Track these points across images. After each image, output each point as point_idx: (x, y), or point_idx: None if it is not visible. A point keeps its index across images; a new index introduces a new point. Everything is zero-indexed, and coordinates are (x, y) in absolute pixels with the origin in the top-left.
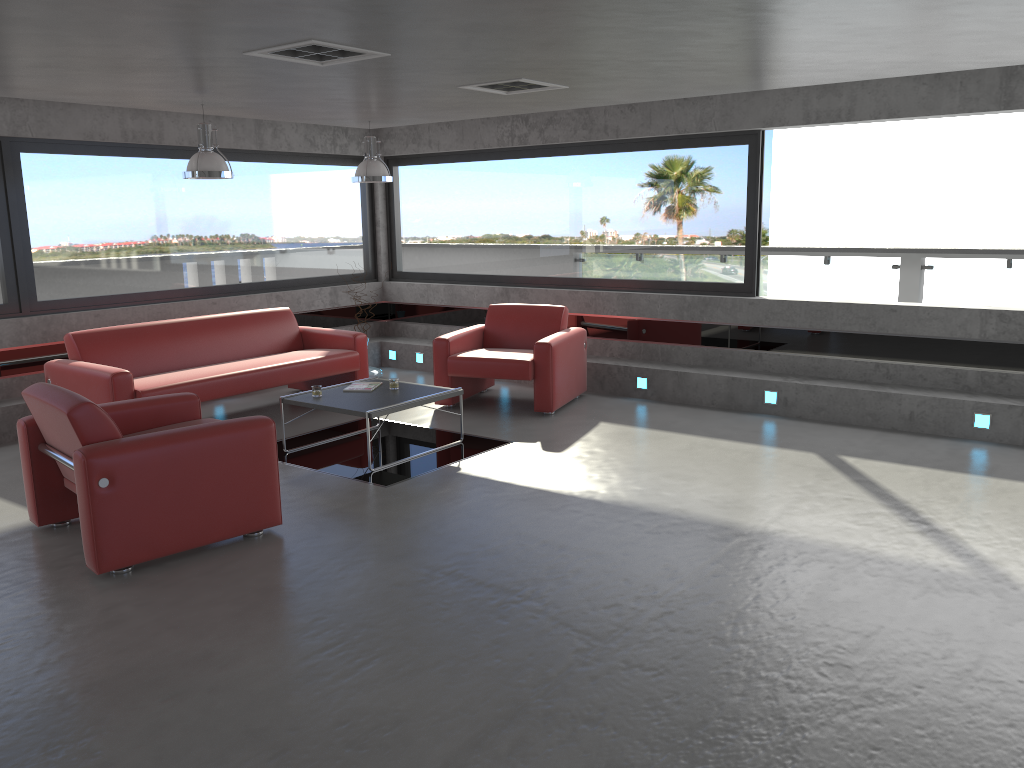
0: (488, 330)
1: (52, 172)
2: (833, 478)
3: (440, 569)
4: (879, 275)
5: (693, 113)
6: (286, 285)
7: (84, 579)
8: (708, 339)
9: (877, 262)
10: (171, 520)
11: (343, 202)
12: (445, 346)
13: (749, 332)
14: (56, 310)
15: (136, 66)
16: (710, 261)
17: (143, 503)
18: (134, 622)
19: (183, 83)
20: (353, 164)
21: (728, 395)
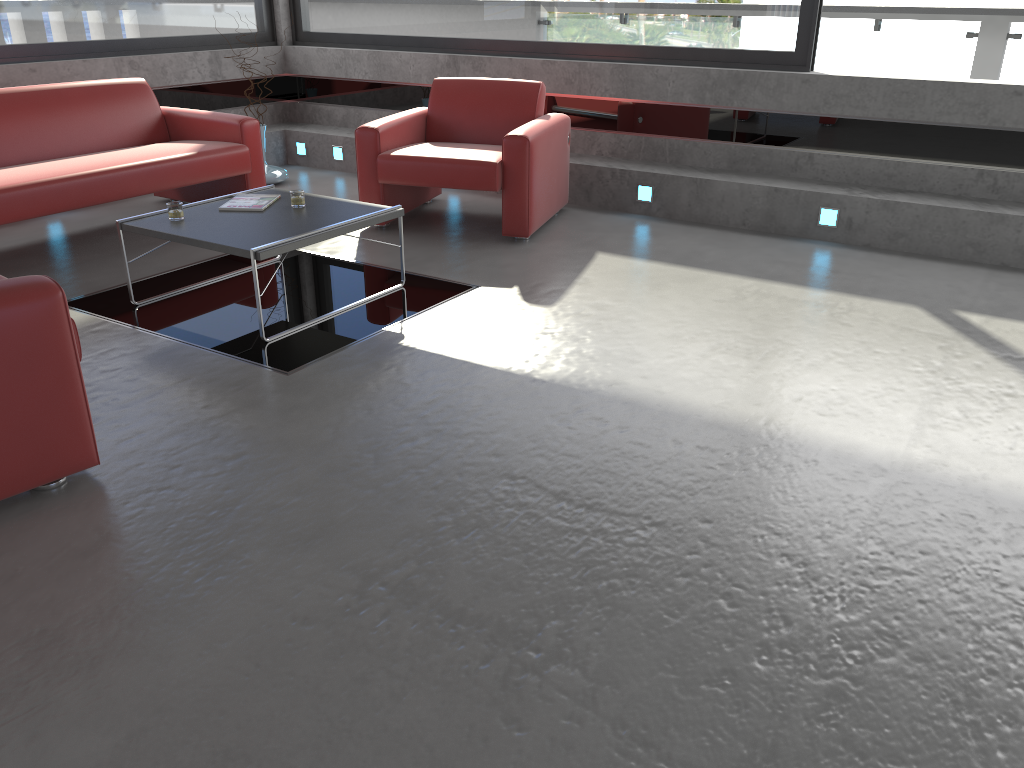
0: (433, 116)
1: None
2: (968, 353)
3: (383, 572)
4: (946, 47)
5: None
6: (144, 47)
7: None
8: (738, 133)
9: (946, 28)
10: None
11: None
12: (373, 139)
13: (798, 123)
14: None
15: None
16: (747, 18)
17: None
18: None
19: None
20: None
21: (767, 213)
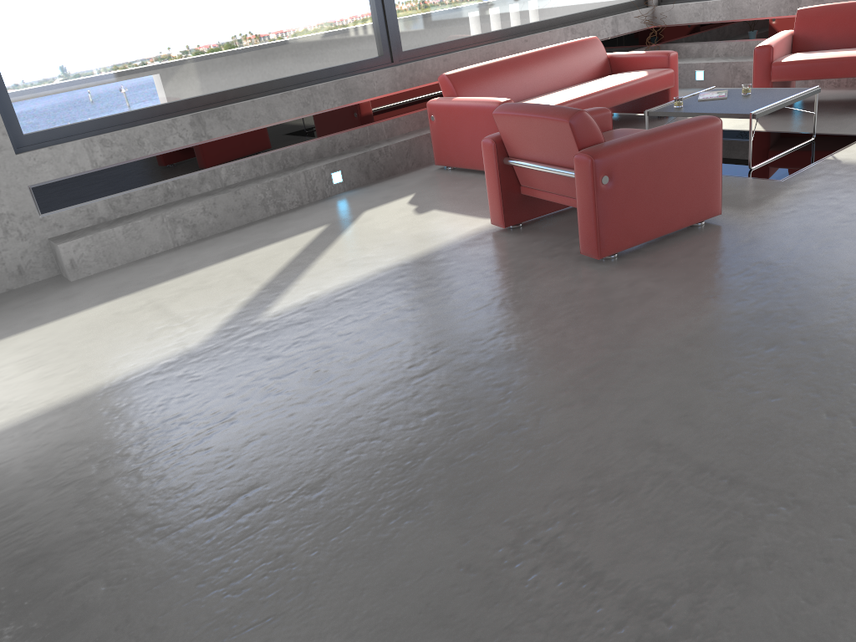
0: (798, 35)
1: None
2: None
3: None
4: None
5: None
6: (576, 19)
7: (583, 264)
8: None
9: None
10: (648, 212)
11: None
12: (768, 53)
13: None
14: (415, 58)
15: None
16: None
17: (630, 197)
18: (667, 293)
19: None
20: None
21: None
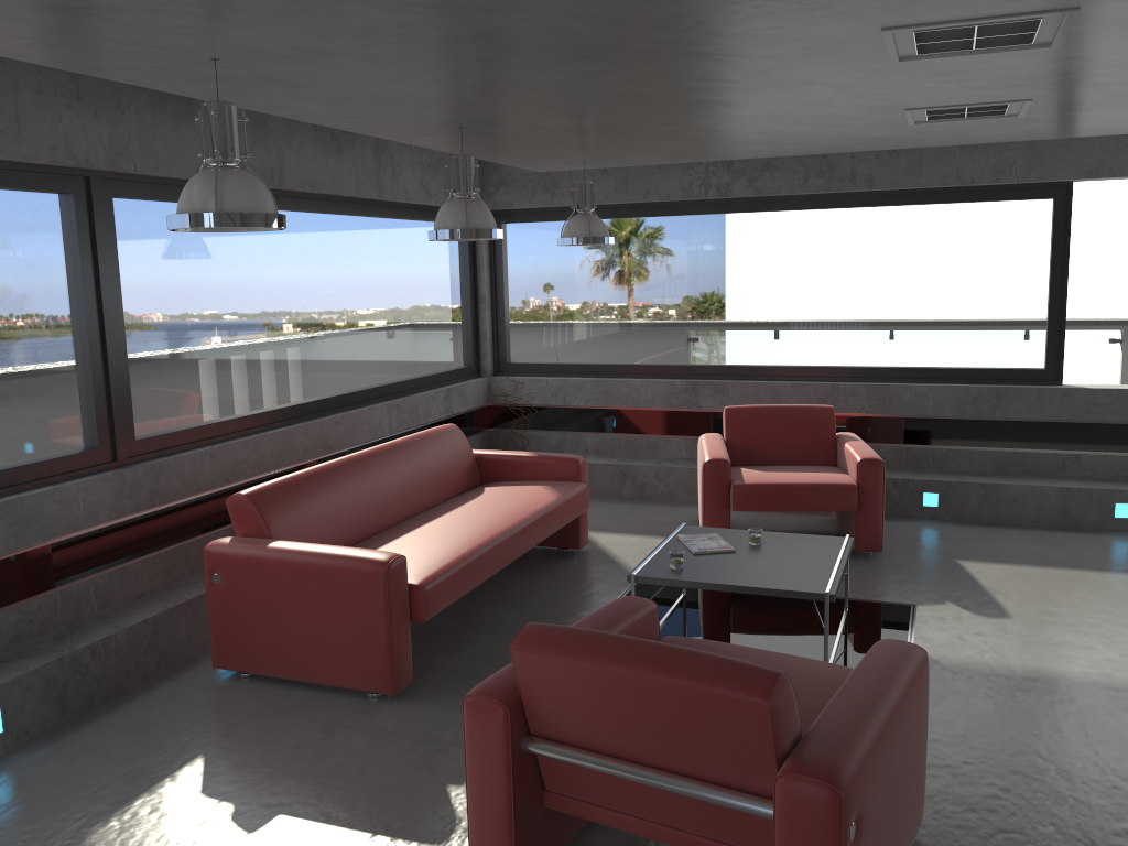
0: (732, 442)
1: (148, 229)
2: None
3: None
4: (1093, 351)
5: (985, 159)
6: (399, 389)
7: None
8: (1002, 439)
9: (1090, 336)
10: None
11: (446, 271)
12: (725, 470)
13: (1062, 429)
14: (160, 452)
15: (626, 47)
16: (993, 342)
17: None
18: None
19: (574, 86)
20: None
21: (1061, 510)
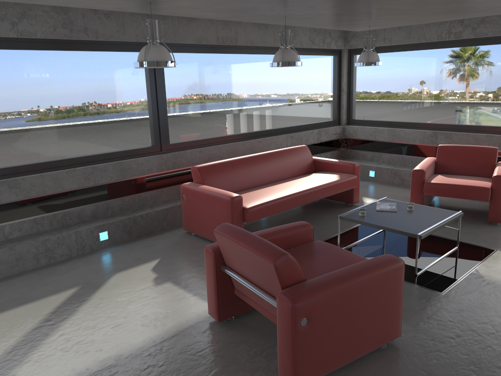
0: (439, 162)
1: (178, 64)
2: None
3: None
4: None
5: None
6: (294, 129)
7: None
8: None
9: None
10: (341, 344)
11: (324, 78)
12: (421, 175)
13: None
14: (179, 149)
15: None
16: None
17: (326, 334)
18: None
19: None
20: (331, 54)
21: None
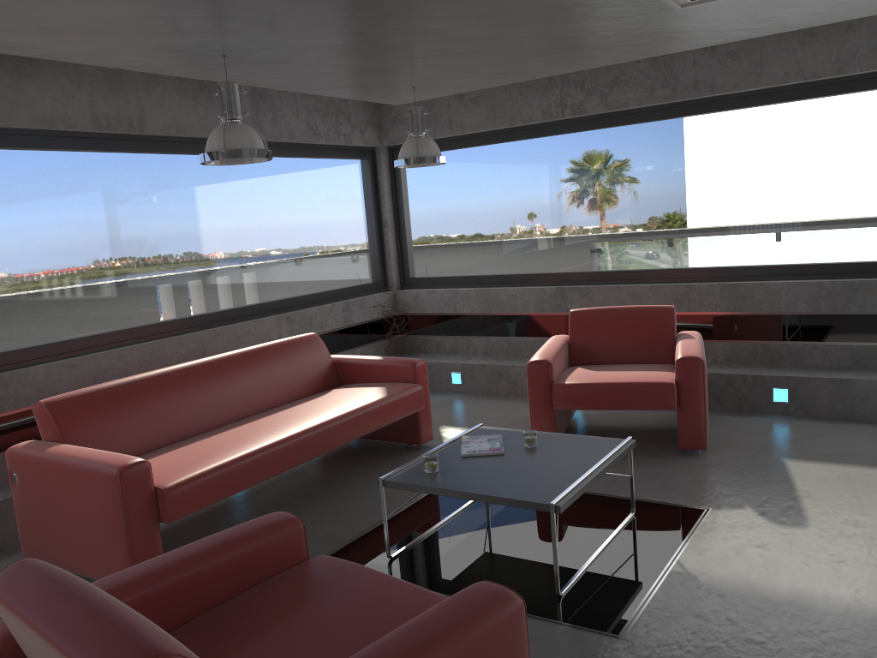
0: (575, 342)
1: None
2: None
3: None
4: None
5: (826, 52)
6: (294, 304)
7: None
8: (859, 333)
9: None
10: None
11: (347, 201)
12: (546, 370)
13: None
14: (15, 364)
15: None
16: (848, 236)
17: None
18: None
19: None
20: (356, 156)
21: None
